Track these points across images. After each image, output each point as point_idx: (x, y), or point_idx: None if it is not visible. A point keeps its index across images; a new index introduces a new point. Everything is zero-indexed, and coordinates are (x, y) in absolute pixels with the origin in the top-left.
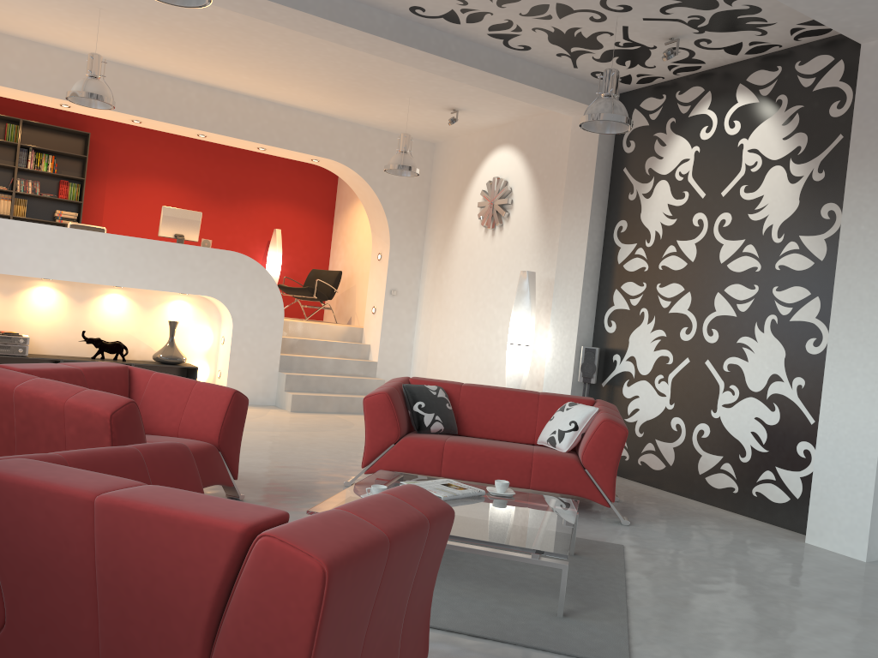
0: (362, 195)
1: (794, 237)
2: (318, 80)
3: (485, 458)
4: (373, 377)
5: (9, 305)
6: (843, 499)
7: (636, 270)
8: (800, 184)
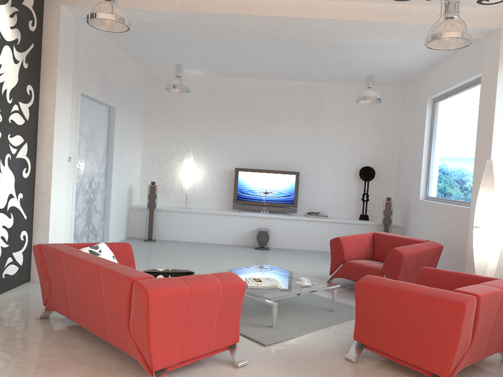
0: None
1: (16, 102)
2: None
3: None
4: None
5: None
6: None
7: None
8: (18, 66)
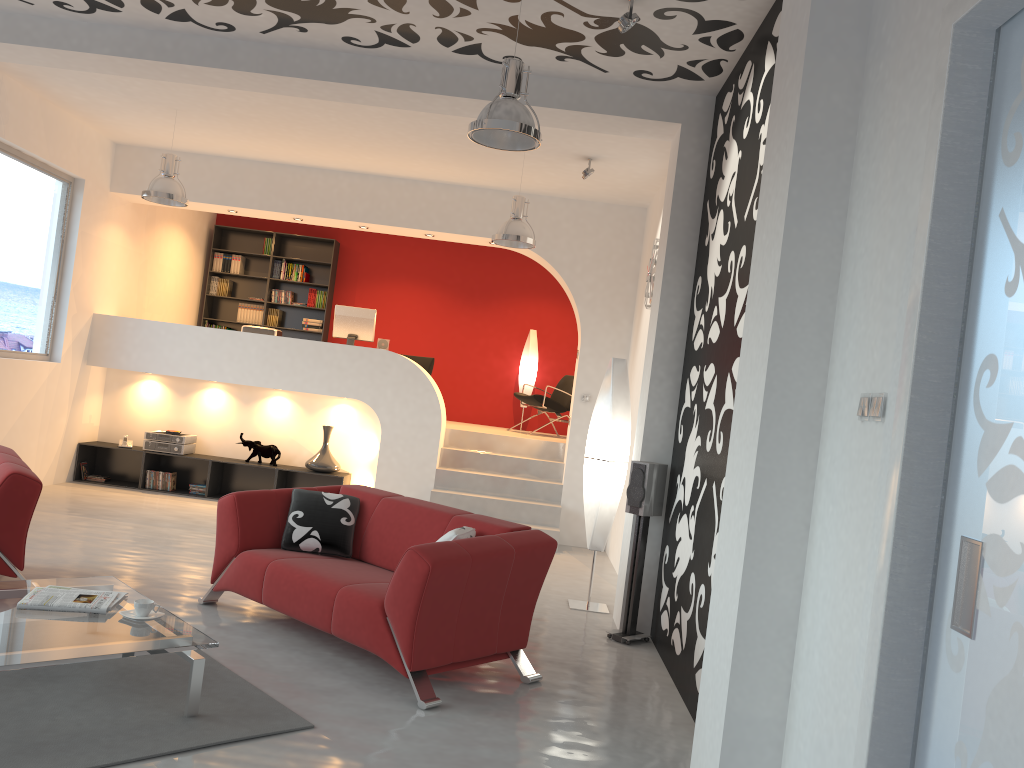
0: (559, 280)
1: None
2: (423, 148)
3: (295, 586)
4: (556, 504)
5: (185, 406)
6: (709, 730)
7: (698, 347)
8: None
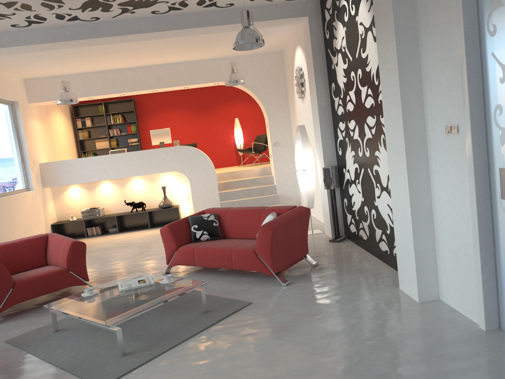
0: (250, 94)
1: None
2: (180, 49)
3: (211, 255)
4: (275, 194)
5: (93, 194)
6: (406, 260)
7: (341, 114)
8: None
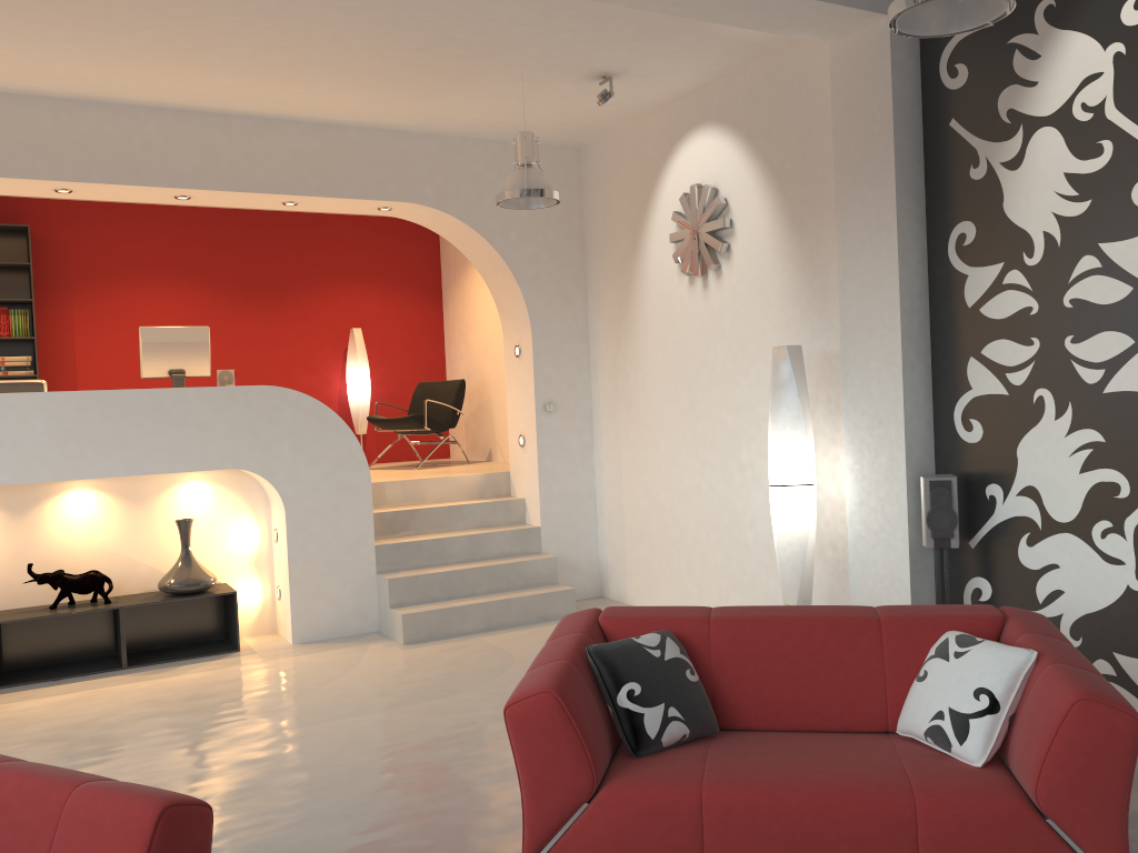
0: (473, 254)
1: None
2: (353, 62)
3: (803, 820)
4: (537, 553)
5: None
6: None
7: (1011, 315)
8: None
